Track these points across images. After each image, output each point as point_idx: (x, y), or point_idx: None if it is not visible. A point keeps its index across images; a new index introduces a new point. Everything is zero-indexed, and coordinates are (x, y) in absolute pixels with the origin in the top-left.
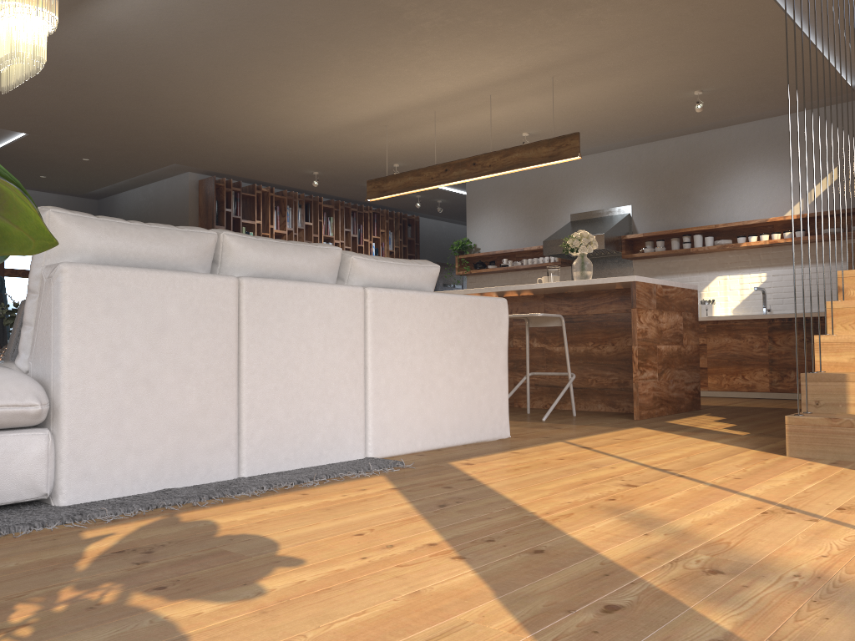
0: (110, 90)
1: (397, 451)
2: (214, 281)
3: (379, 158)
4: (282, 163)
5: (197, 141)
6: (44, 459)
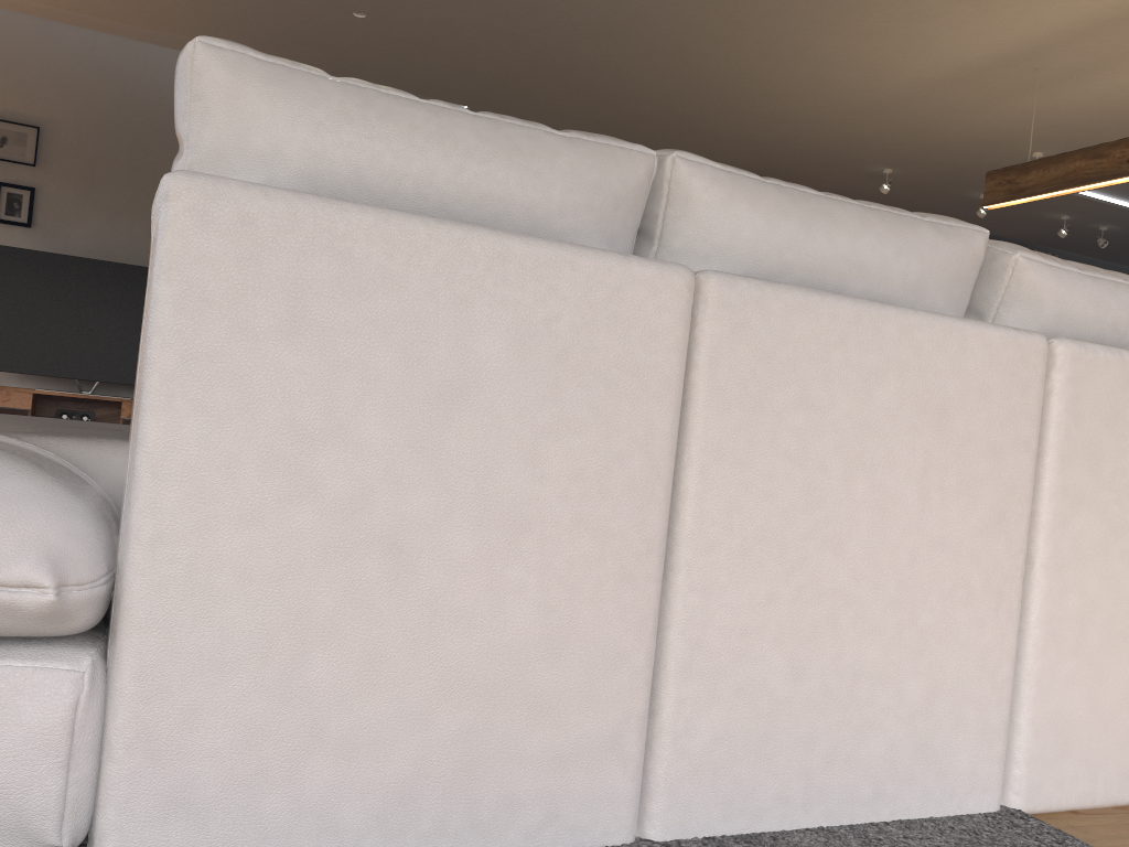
0: (571, 19)
1: (1091, 797)
2: (622, 274)
3: (1008, 140)
4: (833, 152)
5: (701, 113)
6: (56, 747)
